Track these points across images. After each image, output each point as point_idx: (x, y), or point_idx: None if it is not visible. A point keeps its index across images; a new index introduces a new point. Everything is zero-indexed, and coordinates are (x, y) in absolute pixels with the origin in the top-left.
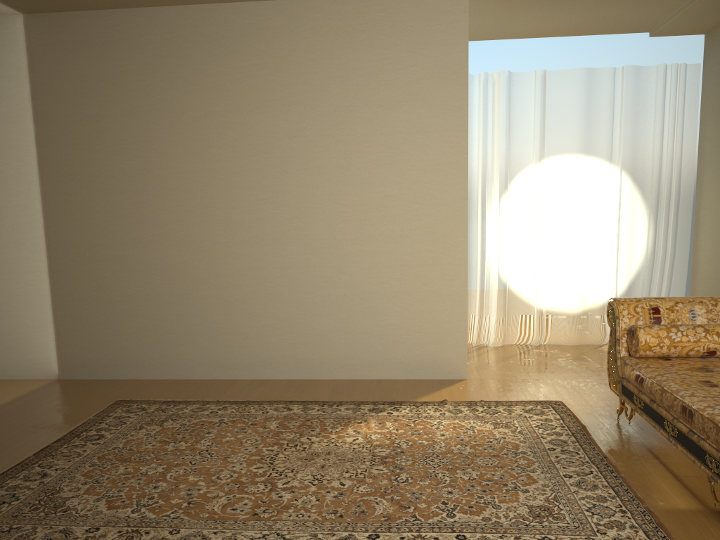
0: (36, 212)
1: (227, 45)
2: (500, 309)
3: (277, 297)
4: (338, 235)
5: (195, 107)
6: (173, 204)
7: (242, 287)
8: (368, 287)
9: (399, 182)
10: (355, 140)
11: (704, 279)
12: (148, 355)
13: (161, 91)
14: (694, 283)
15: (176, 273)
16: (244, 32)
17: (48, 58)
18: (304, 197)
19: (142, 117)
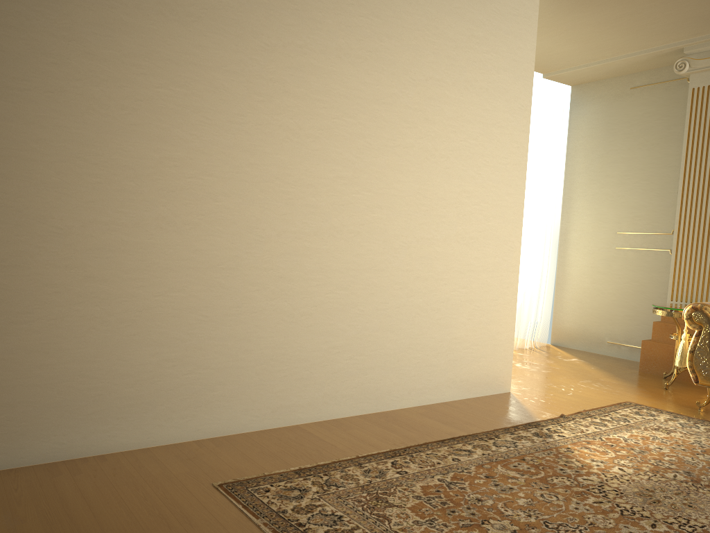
0: None
1: None
2: None
3: (349, 309)
4: (417, 232)
5: (270, 32)
6: (227, 168)
7: (310, 295)
8: (440, 295)
9: (474, 177)
10: (441, 121)
11: (577, 289)
12: (166, 406)
13: None
14: (561, 293)
15: (223, 274)
16: None
17: None
18: (388, 181)
19: (190, 23)
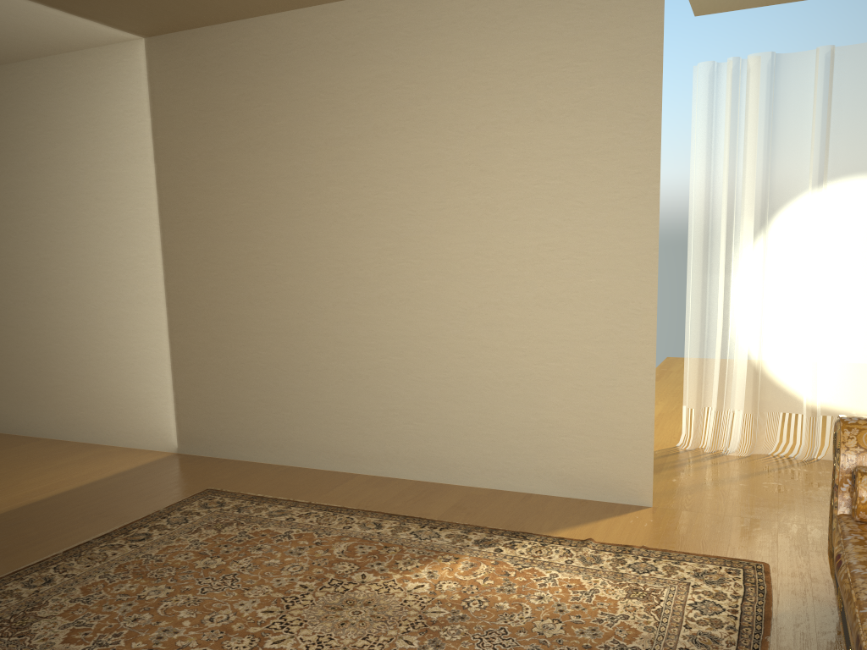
0: (157, 263)
1: (350, 53)
2: (748, 402)
3: (405, 375)
4: (480, 296)
5: (314, 135)
6: (290, 254)
7: (365, 359)
8: (518, 368)
9: (560, 225)
10: (503, 168)
11: None
12: (264, 434)
13: (278, 116)
14: None
15: (294, 338)
16: (369, 35)
17: (168, 87)
18: (439, 246)
19: (259, 149)
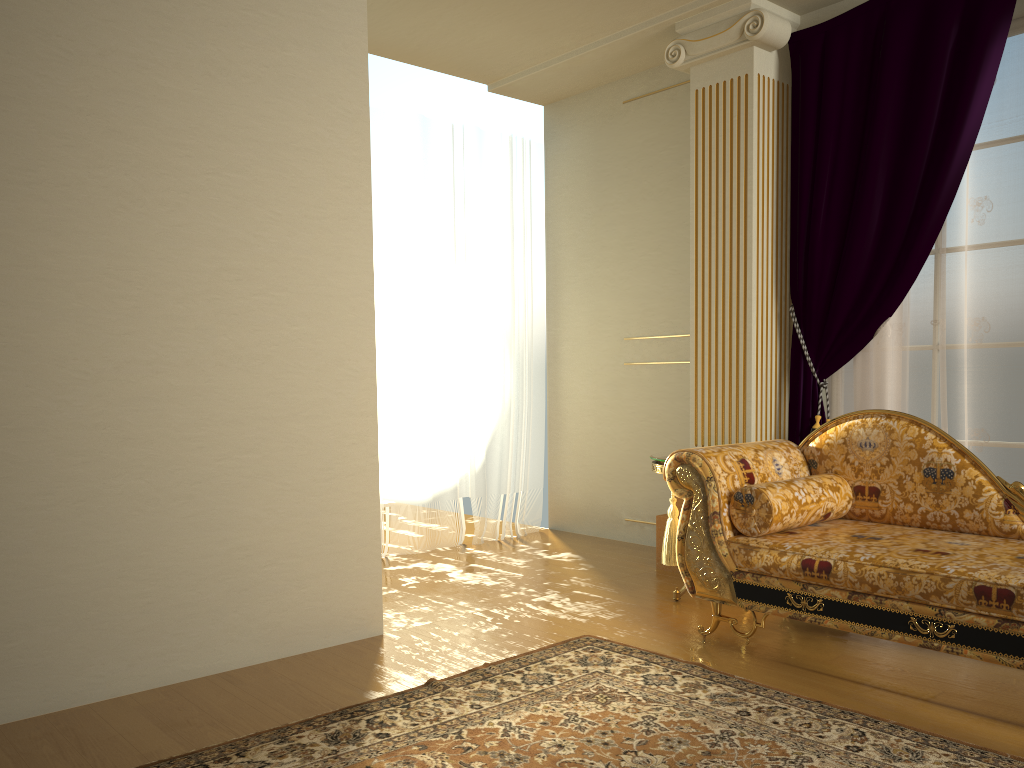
0: None
1: None
2: None
3: None
4: (116, 350)
5: None
6: None
7: None
8: (191, 469)
9: (250, 243)
10: (153, 136)
11: (578, 436)
12: None
13: None
14: (556, 443)
15: None
16: None
17: None
18: (25, 252)
19: None
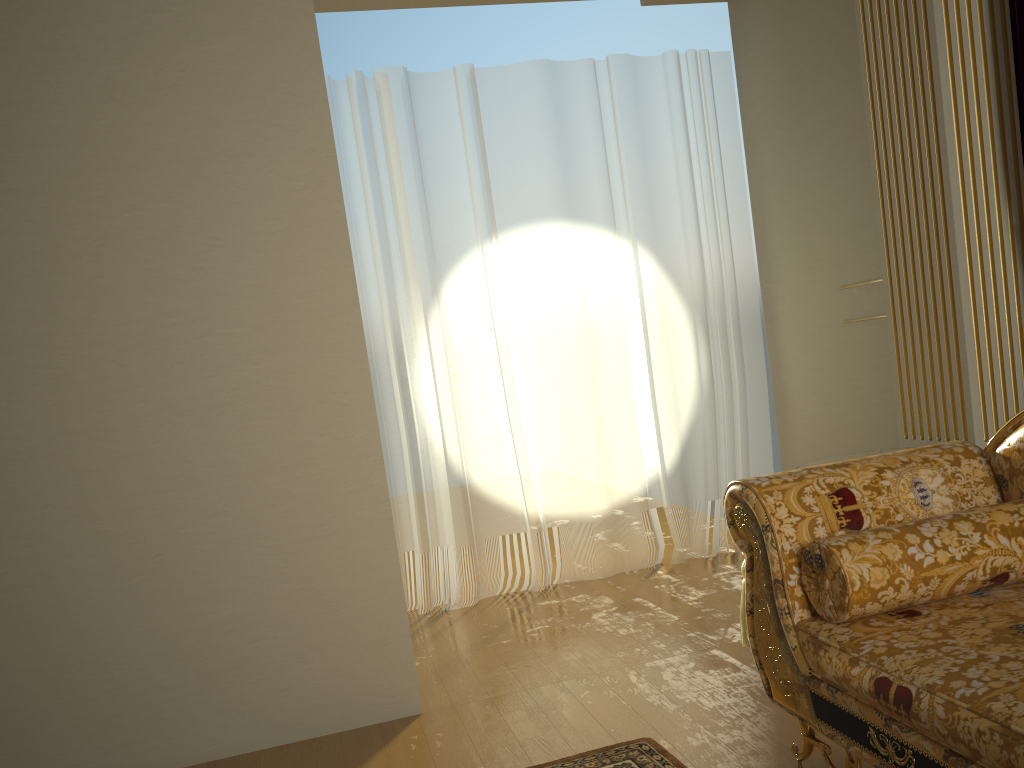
0: None
1: None
2: (462, 531)
3: None
4: (47, 424)
5: None
6: None
7: None
8: (149, 541)
9: (187, 279)
10: (57, 184)
11: (806, 420)
12: None
13: None
14: (785, 430)
15: None
16: None
17: None
18: None
19: None
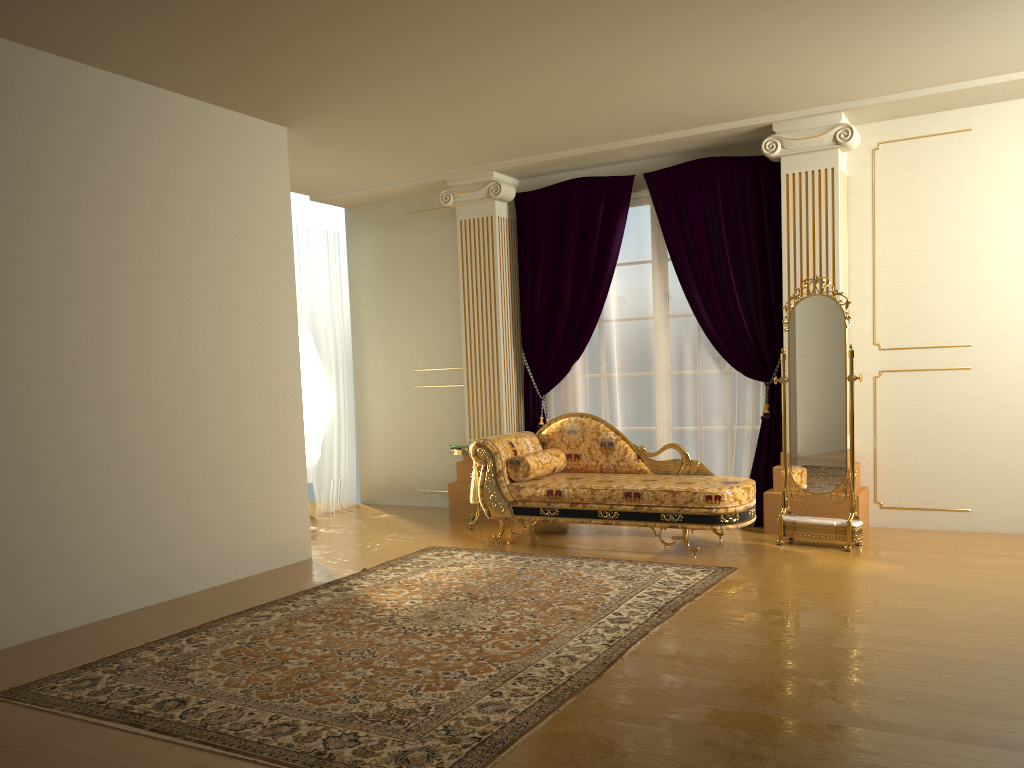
0: None
1: (30, 108)
2: None
3: (113, 491)
4: (183, 396)
5: None
6: None
7: (64, 481)
8: (218, 462)
9: (241, 330)
10: (195, 274)
11: (381, 436)
12: None
13: None
14: (364, 443)
15: None
16: (54, 97)
17: None
18: (142, 344)
19: None
